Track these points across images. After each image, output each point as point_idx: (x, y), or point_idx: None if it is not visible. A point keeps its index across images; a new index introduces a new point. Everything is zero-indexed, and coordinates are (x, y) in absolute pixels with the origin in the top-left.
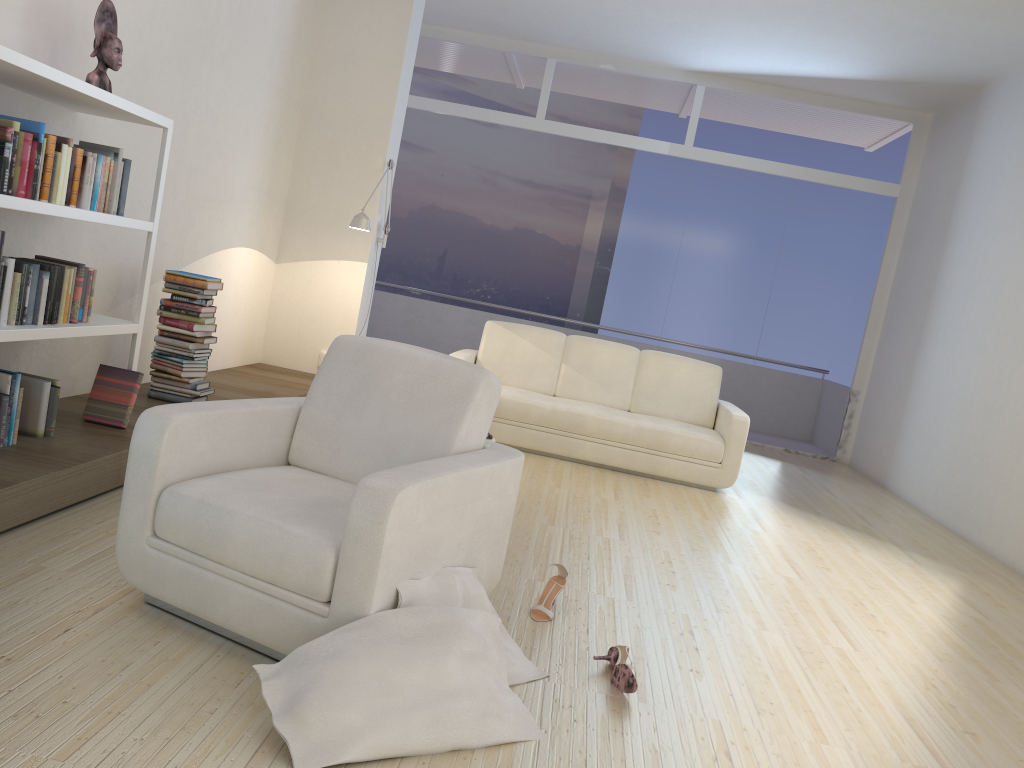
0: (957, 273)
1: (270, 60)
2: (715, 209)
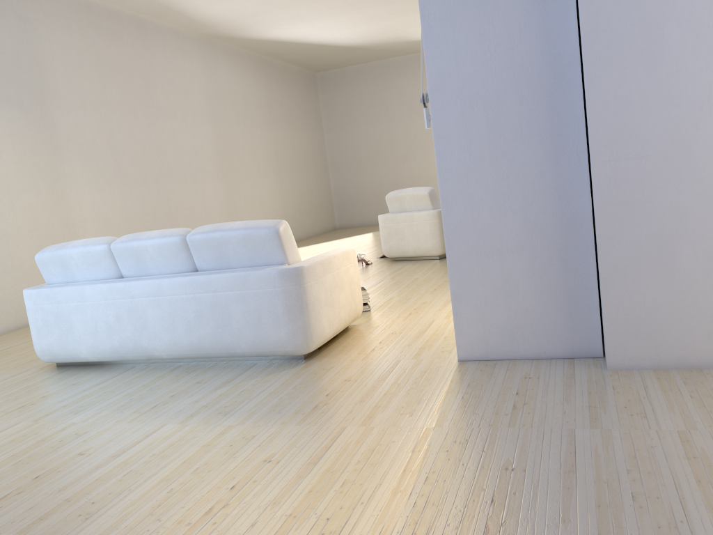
0: None
1: None
2: None
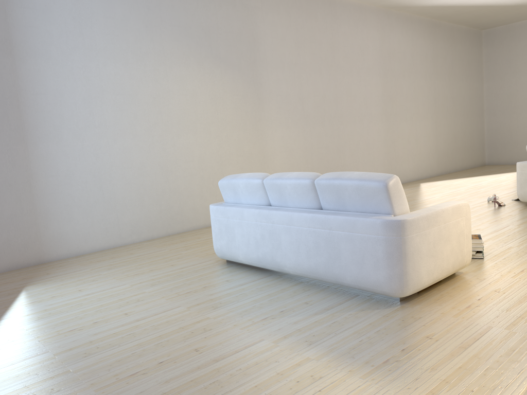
0: (61, 85)
1: None
2: None
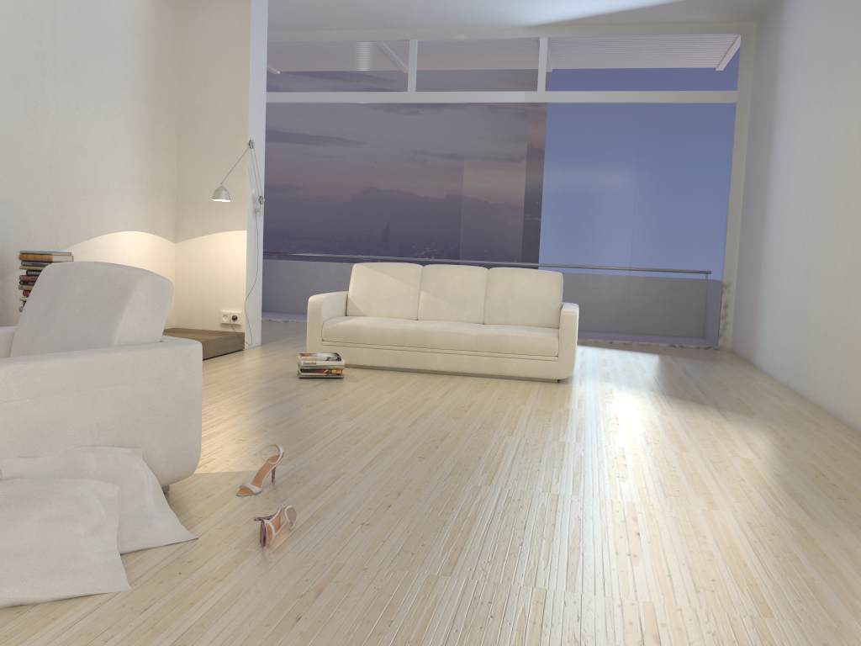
0: (780, 156)
1: (128, 73)
2: (573, 142)
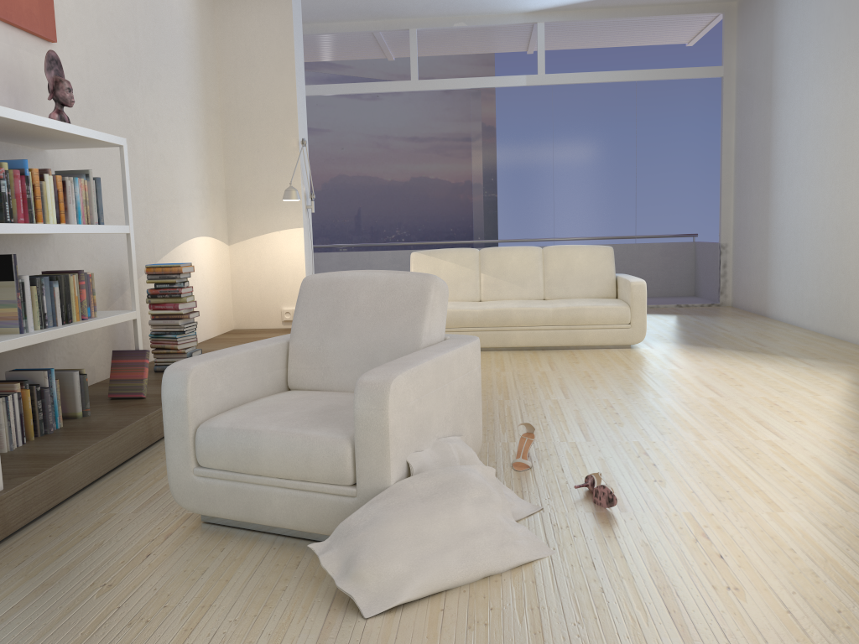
0: (787, 126)
1: (187, 78)
2: (575, 121)
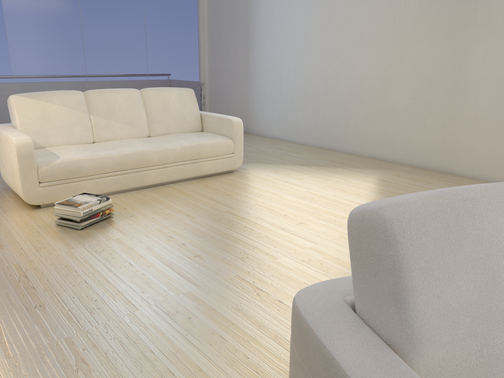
0: (268, 3)
1: None
2: None
